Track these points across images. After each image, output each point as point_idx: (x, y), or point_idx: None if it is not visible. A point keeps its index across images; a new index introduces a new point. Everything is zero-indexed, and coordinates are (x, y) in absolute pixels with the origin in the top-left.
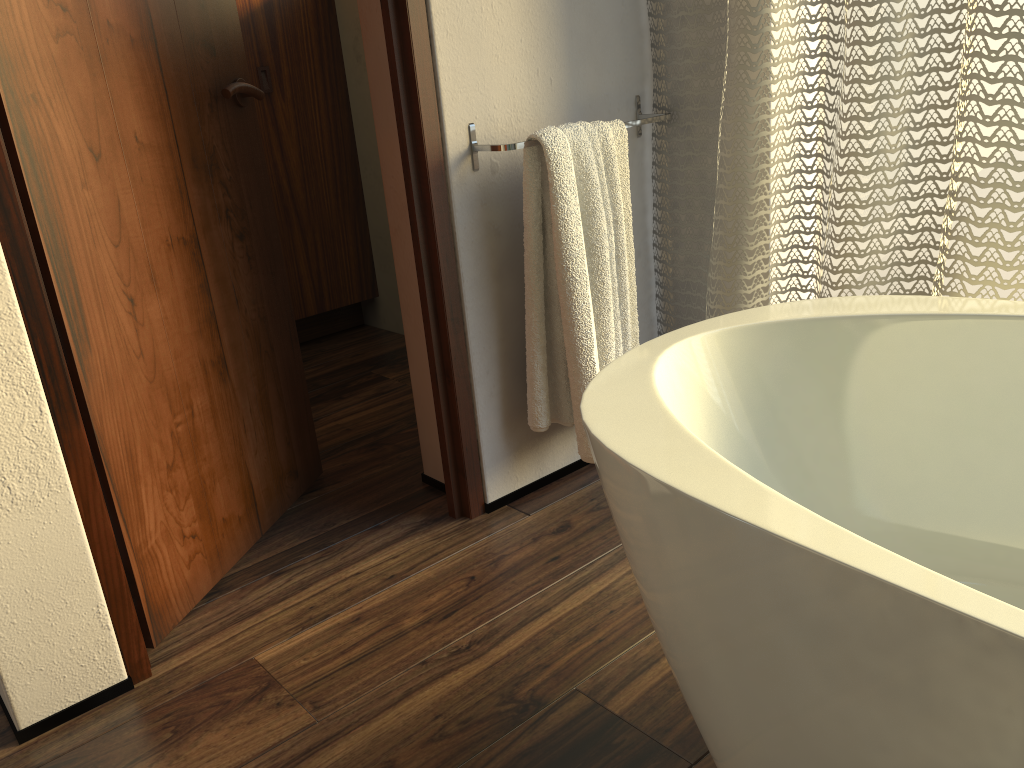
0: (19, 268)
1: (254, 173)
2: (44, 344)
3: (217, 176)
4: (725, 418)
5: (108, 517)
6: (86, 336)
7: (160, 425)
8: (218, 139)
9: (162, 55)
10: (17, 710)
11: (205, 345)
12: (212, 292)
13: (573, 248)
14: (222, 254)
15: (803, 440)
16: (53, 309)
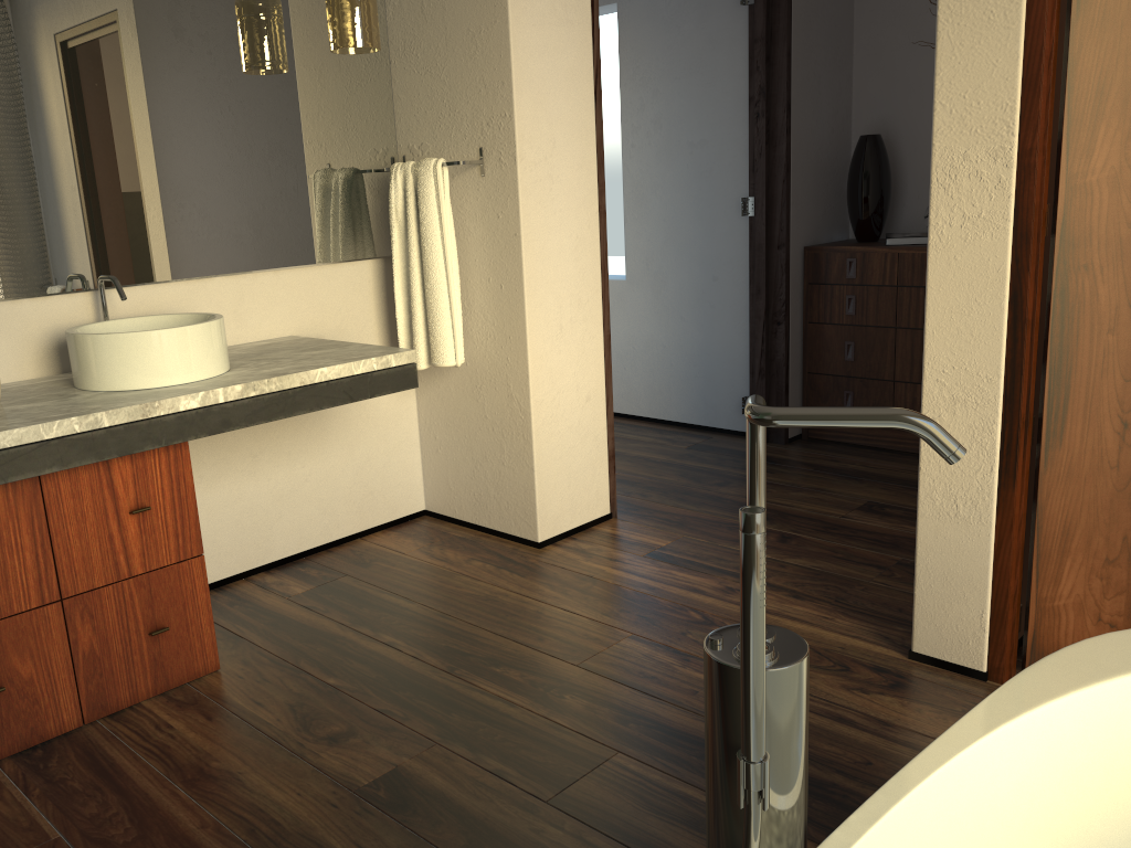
0: (1010, 376)
1: None
2: (1009, 428)
3: None
4: None
5: (1017, 561)
6: (1060, 435)
7: (1112, 526)
8: None
9: None
10: (914, 638)
11: None
12: None
13: None
14: None
15: None
16: (1040, 409)
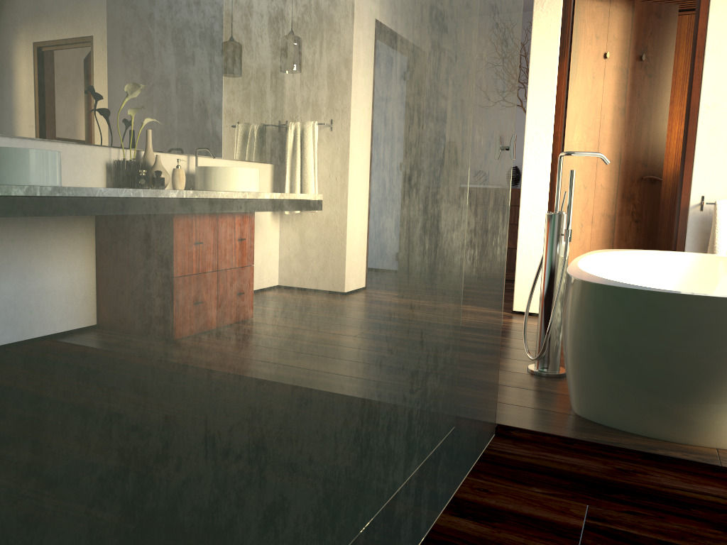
0: (549, 206)
1: (651, 204)
2: None
3: (632, 201)
4: (677, 275)
5: None
6: None
7: None
8: (637, 191)
9: (621, 165)
10: (514, 305)
11: (605, 247)
12: (614, 233)
13: (719, 240)
14: (624, 224)
15: (701, 290)
16: None
